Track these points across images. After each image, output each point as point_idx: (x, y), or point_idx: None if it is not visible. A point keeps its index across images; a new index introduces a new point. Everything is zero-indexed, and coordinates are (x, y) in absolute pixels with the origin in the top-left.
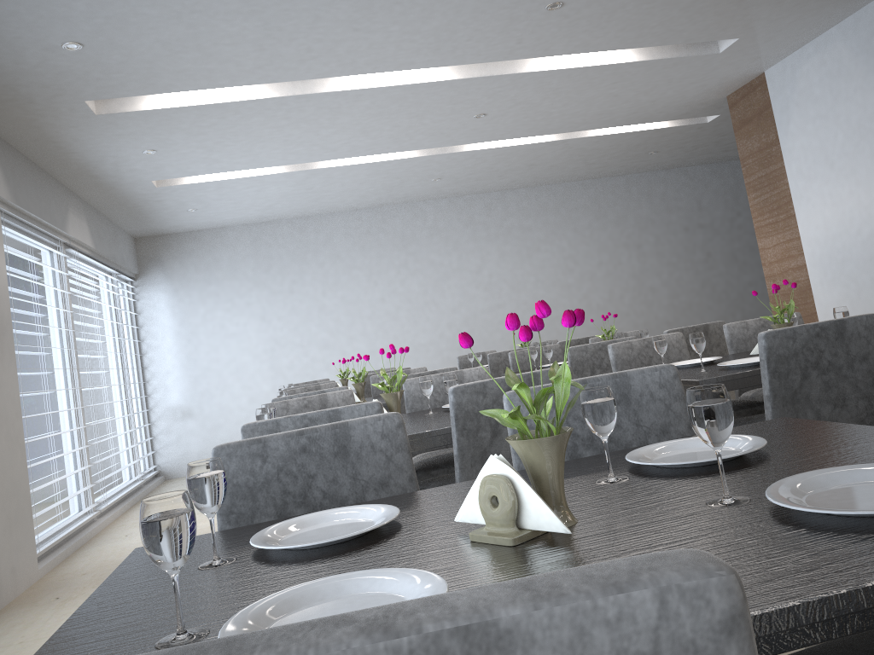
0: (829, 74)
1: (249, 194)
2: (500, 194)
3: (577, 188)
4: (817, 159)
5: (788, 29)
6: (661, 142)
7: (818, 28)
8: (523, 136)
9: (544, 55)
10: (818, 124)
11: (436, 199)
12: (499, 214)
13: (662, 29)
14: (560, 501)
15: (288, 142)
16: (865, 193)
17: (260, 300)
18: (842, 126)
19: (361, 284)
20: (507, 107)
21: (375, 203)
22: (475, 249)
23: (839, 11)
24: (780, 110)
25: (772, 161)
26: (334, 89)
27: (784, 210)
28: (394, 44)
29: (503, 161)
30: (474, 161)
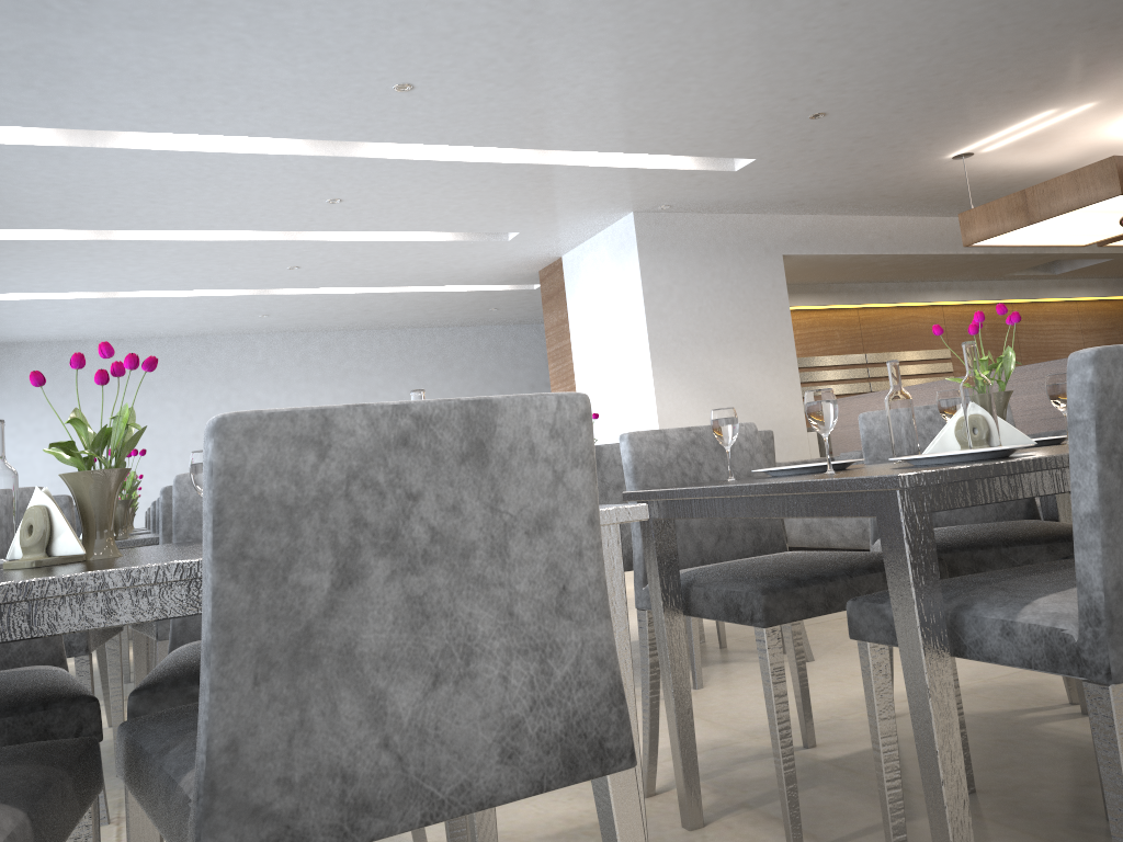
0: (598, 270)
1: (50, 314)
2: (341, 334)
3: (424, 335)
4: (589, 341)
5: (560, 230)
6: (497, 301)
7: (588, 231)
8: (346, 286)
9: (339, 230)
10: (590, 311)
11: (270, 333)
12: (338, 355)
13: (443, 221)
14: (122, 528)
15: (93, 274)
16: (614, 375)
17: (53, 427)
18: (604, 316)
19: (174, 417)
20: (319, 263)
21: (198, 332)
22: (307, 390)
23: (597, 222)
24: (570, 293)
25: (564, 336)
26: (138, 237)
27: (570, 381)
28: (192, 213)
29: (333, 305)
30: (302, 303)
